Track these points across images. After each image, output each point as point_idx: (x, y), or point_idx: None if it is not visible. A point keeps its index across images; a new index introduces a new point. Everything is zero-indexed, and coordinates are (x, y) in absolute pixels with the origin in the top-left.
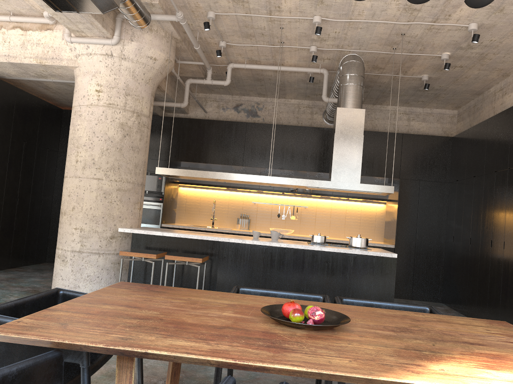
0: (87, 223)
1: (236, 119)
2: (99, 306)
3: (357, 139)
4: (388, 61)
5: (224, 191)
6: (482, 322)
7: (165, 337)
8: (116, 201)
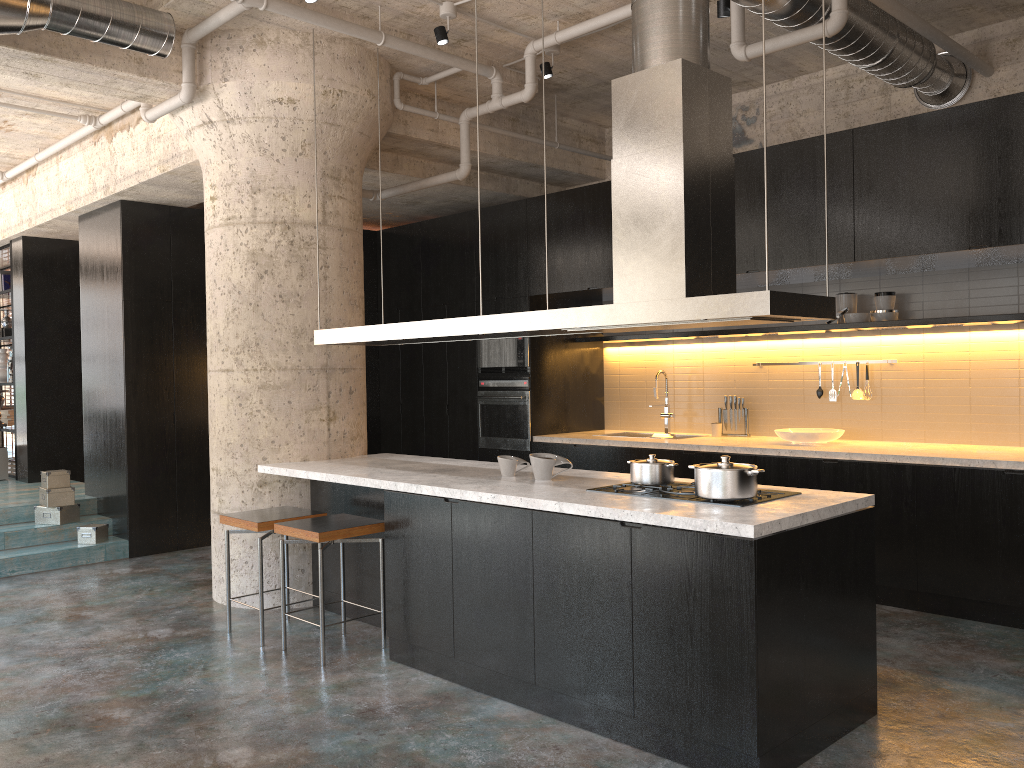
0: (222, 458)
1: None
2: None
3: (667, 160)
4: None
5: (692, 345)
6: None
7: None
8: (261, 411)
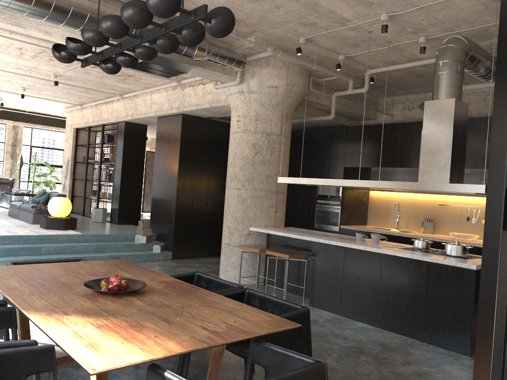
0: (232, 222)
1: (422, 118)
2: (53, 266)
3: (445, 133)
4: None
5: (411, 193)
6: (265, 319)
7: (18, 280)
8: (251, 206)
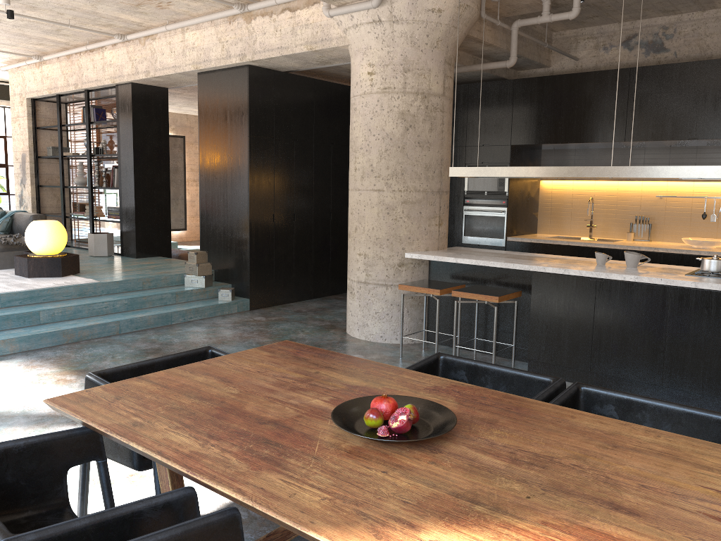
0: (371, 247)
1: (627, 61)
2: (194, 376)
3: None
4: None
5: (609, 182)
6: None
7: (177, 428)
8: (402, 218)
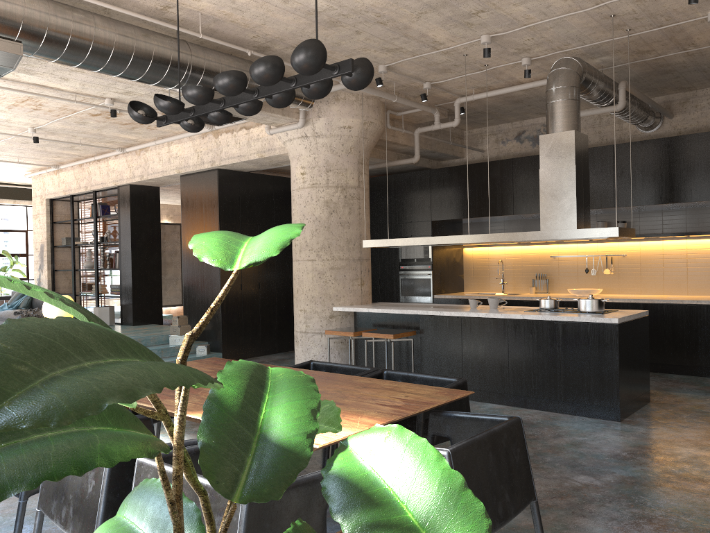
0: (308, 304)
1: (520, 151)
2: None
3: (567, 171)
4: (645, 42)
5: (515, 247)
6: (434, 391)
7: None
8: (331, 280)
